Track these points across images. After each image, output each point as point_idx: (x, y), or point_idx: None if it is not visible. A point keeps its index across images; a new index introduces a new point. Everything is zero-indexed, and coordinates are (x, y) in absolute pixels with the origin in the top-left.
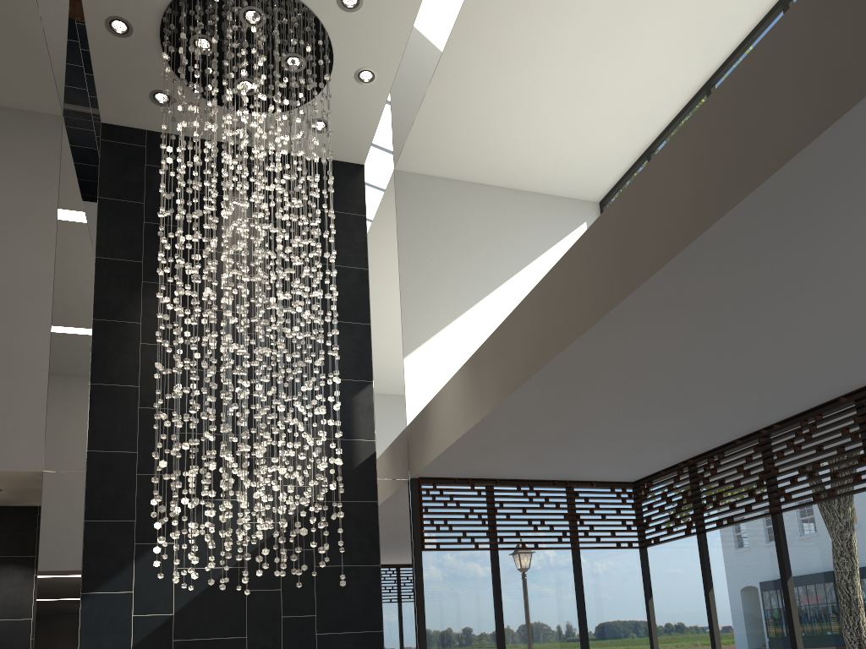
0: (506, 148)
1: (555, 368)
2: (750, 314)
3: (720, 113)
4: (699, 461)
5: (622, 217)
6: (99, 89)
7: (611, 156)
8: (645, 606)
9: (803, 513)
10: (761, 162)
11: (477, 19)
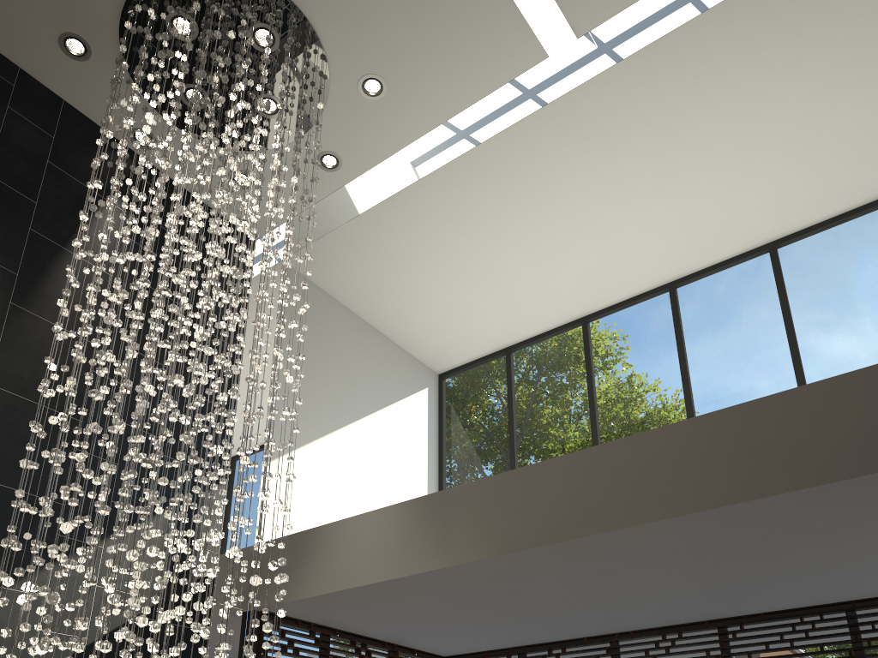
0: (401, 292)
1: (592, 540)
2: (783, 542)
3: None
4: (538, 650)
5: (747, 424)
6: None
7: (477, 341)
8: None
9: None
10: None
11: (465, 173)
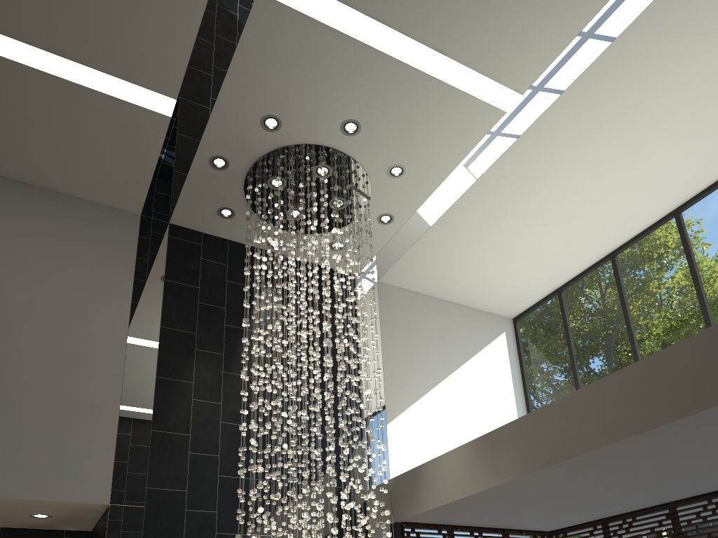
0: (463, 276)
1: (586, 456)
2: None
3: None
4: (614, 521)
5: (671, 363)
6: (180, 201)
7: (532, 290)
8: None
9: None
10: None
11: (477, 195)
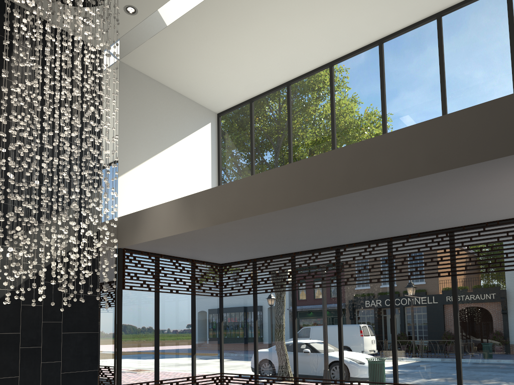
0: (186, 73)
1: (248, 219)
2: (333, 218)
3: (362, 151)
4: (260, 261)
5: (305, 169)
6: None
7: (233, 96)
8: (219, 325)
9: (306, 291)
10: (378, 179)
11: (204, 12)
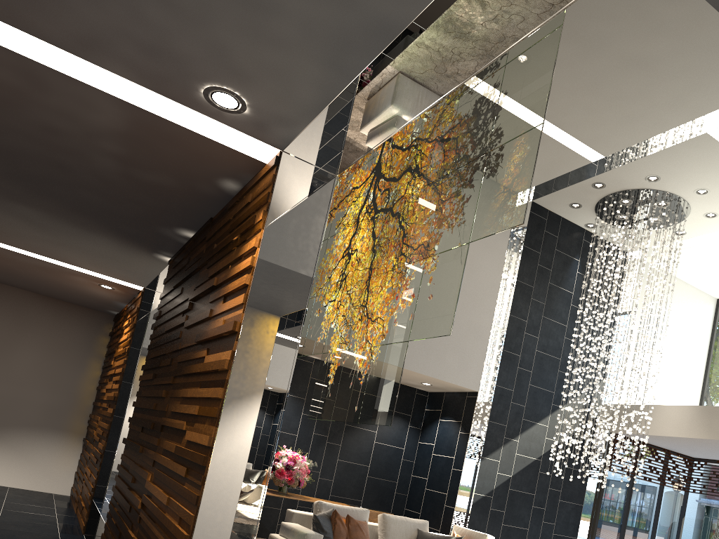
0: (703, 270)
1: None
2: None
3: None
4: None
5: None
6: (551, 194)
7: None
8: (679, 520)
9: None
10: None
11: None
